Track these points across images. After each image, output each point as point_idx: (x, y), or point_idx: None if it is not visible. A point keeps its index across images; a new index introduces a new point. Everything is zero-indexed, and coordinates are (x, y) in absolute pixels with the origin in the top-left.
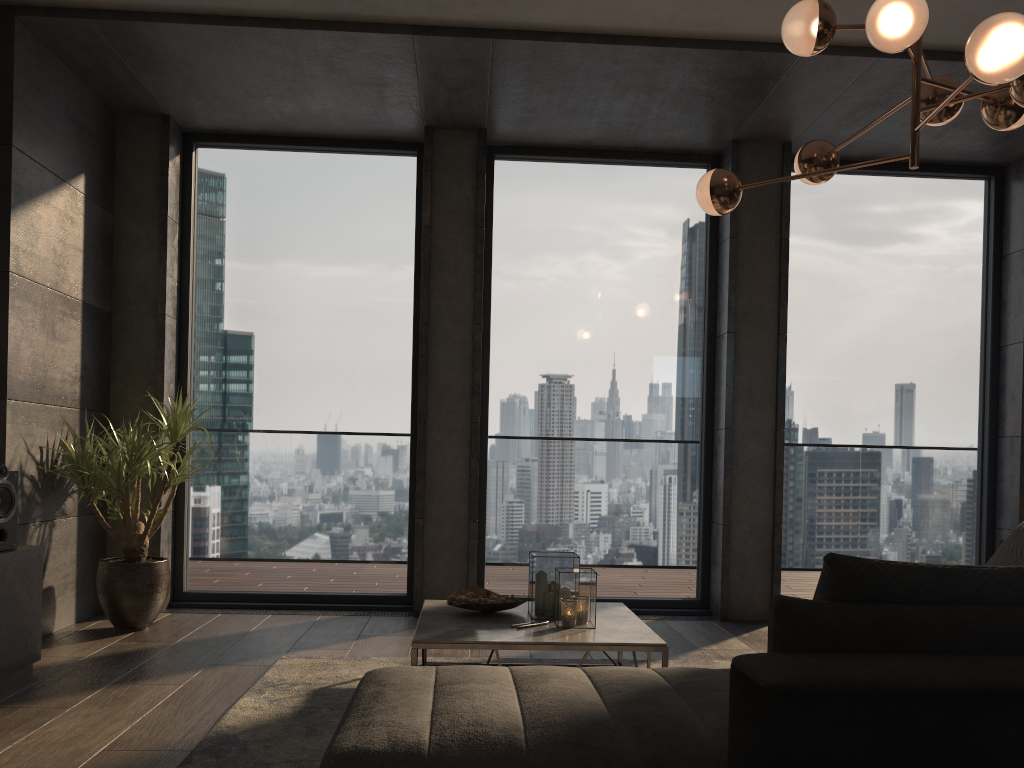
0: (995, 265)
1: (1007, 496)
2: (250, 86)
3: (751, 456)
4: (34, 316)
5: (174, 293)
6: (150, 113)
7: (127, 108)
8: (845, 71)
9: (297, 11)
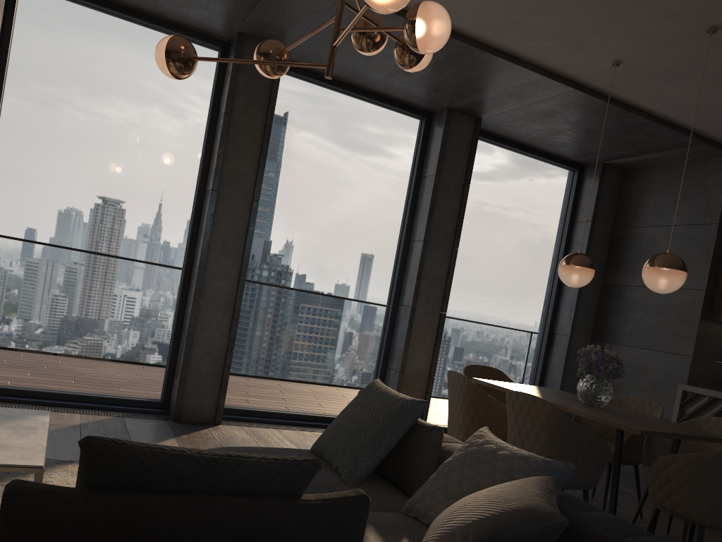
0: (416, 182)
1: (397, 347)
2: None
3: (217, 293)
4: None
5: None
6: None
7: None
8: None
9: None
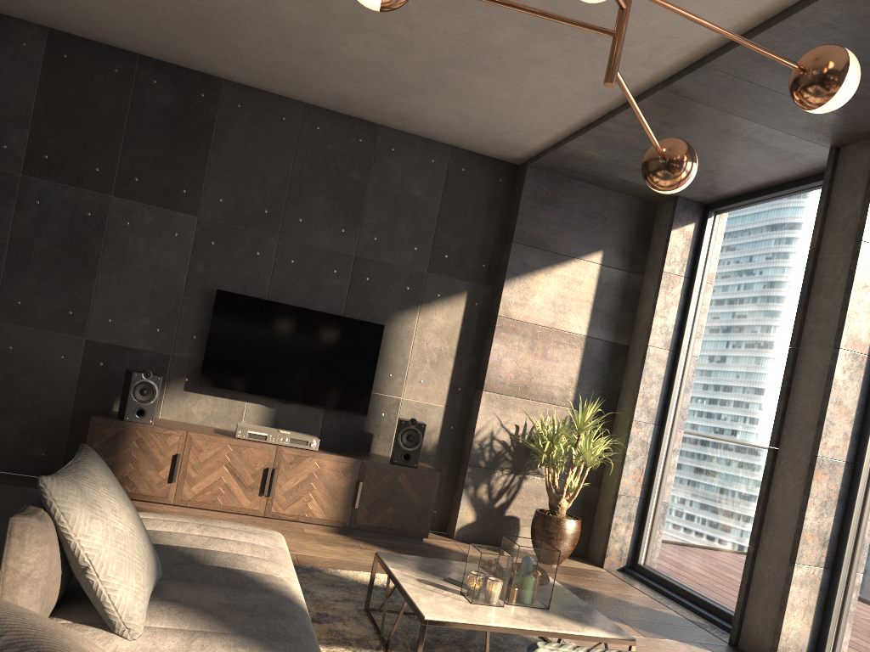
0: None
1: None
2: None
3: None
4: (521, 343)
5: (667, 330)
6: (668, 197)
7: (653, 198)
8: None
9: (603, 106)
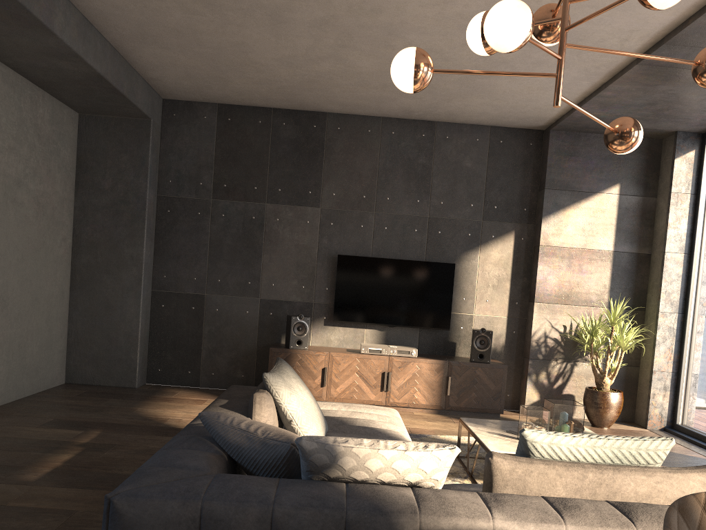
0: None
1: None
2: (661, 109)
3: None
4: (561, 263)
5: (681, 237)
6: (669, 133)
7: (657, 135)
8: None
9: (596, 81)
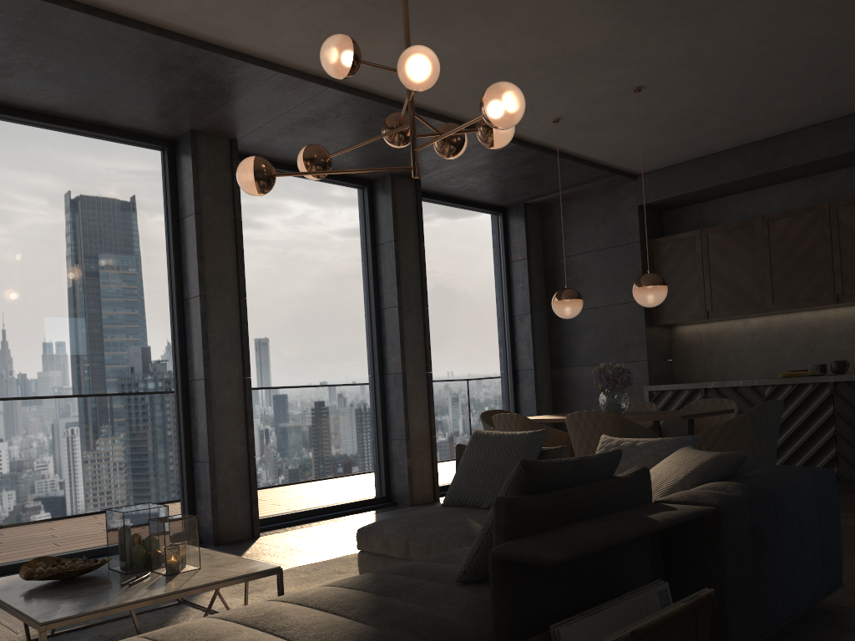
0: (373, 251)
1: (395, 416)
2: None
3: (226, 401)
4: None
5: None
6: None
7: None
8: (302, 92)
9: None
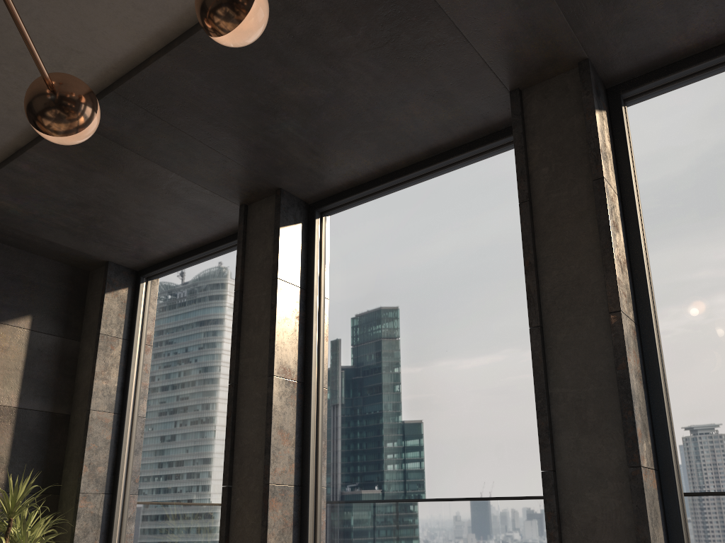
0: None
1: None
2: (94, 218)
3: (594, 514)
4: None
5: (110, 392)
6: (99, 263)
7: (84, 264)
8: None
9: (9, 141)
